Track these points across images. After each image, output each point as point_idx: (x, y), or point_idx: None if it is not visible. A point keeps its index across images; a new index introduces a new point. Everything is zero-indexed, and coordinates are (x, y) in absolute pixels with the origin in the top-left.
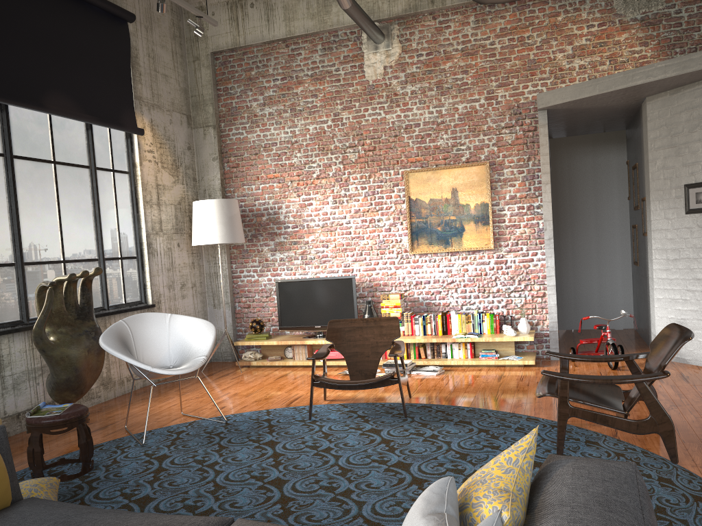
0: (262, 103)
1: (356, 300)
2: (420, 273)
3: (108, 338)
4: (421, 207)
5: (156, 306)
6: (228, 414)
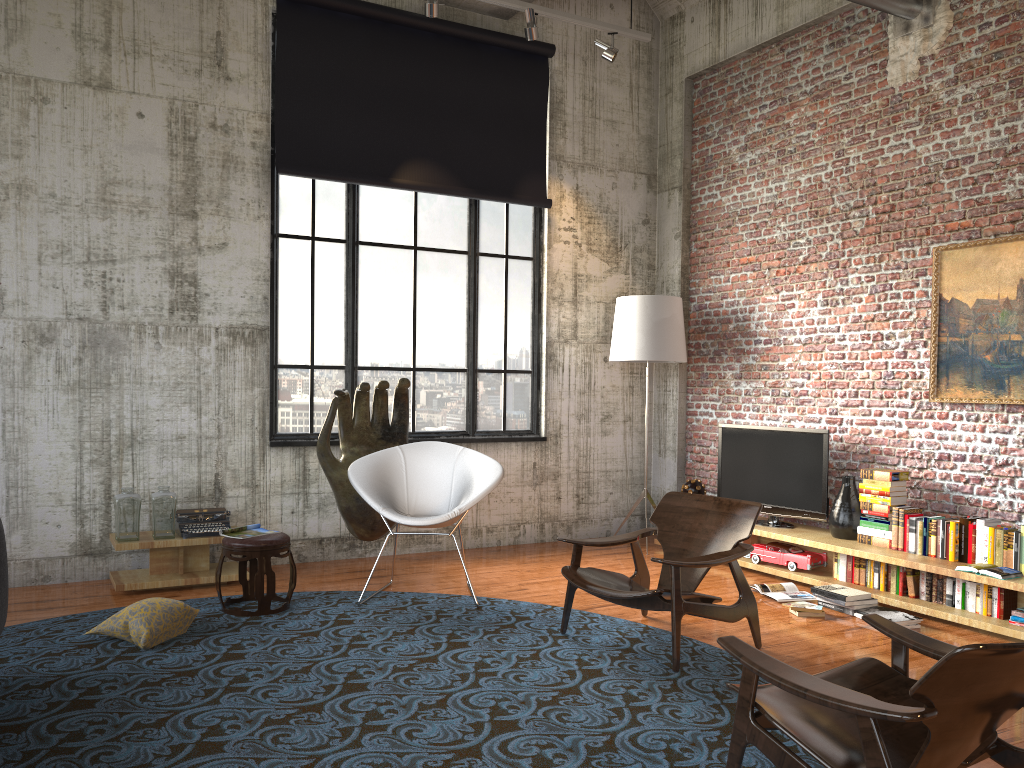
0: (742, 146)
1: (827, 472)
2: (949, 439)
3: (360, 465)
4: (959, 314)
5: (552, 440)
6: (509, 598)
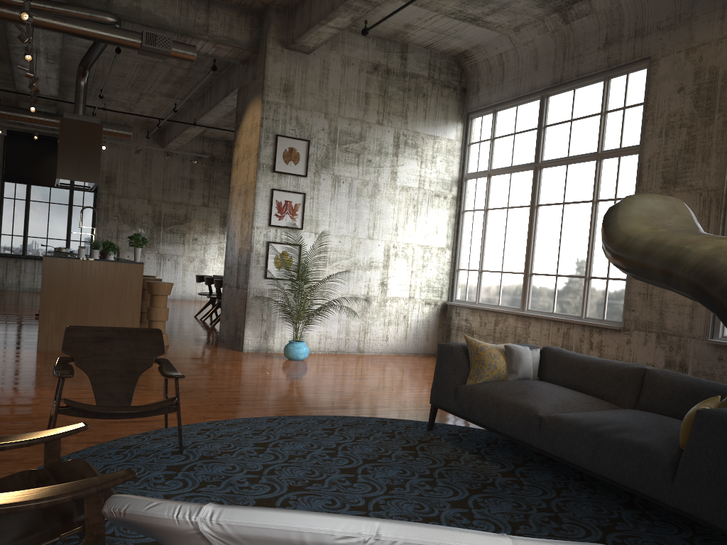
0: None
1: None
2: None
3: None
4: None
5: None
6: None
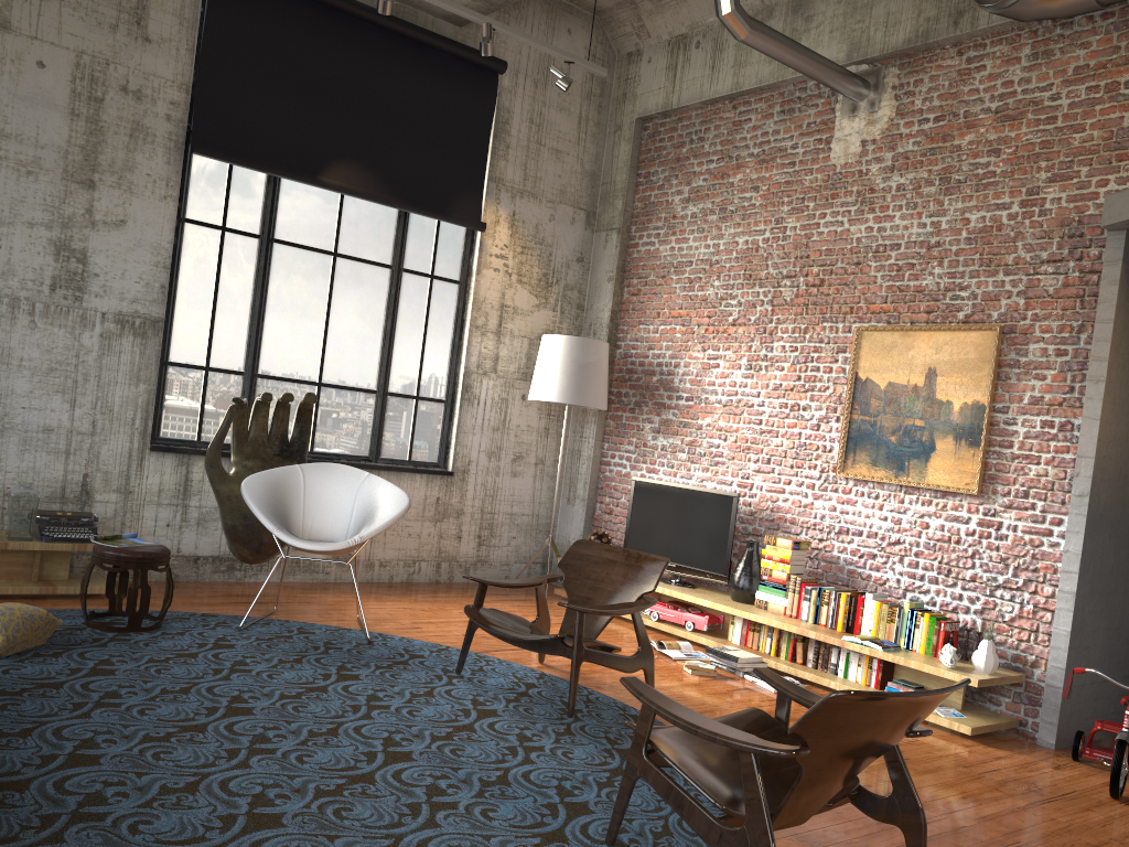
0: (686, 197)
1: (733, 535)
2: (850, 514)
3: (255, 481)
4: (871, 394)
5: (459, 476)
6: (402, 635)
